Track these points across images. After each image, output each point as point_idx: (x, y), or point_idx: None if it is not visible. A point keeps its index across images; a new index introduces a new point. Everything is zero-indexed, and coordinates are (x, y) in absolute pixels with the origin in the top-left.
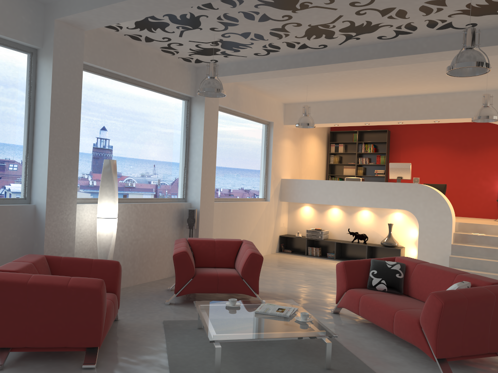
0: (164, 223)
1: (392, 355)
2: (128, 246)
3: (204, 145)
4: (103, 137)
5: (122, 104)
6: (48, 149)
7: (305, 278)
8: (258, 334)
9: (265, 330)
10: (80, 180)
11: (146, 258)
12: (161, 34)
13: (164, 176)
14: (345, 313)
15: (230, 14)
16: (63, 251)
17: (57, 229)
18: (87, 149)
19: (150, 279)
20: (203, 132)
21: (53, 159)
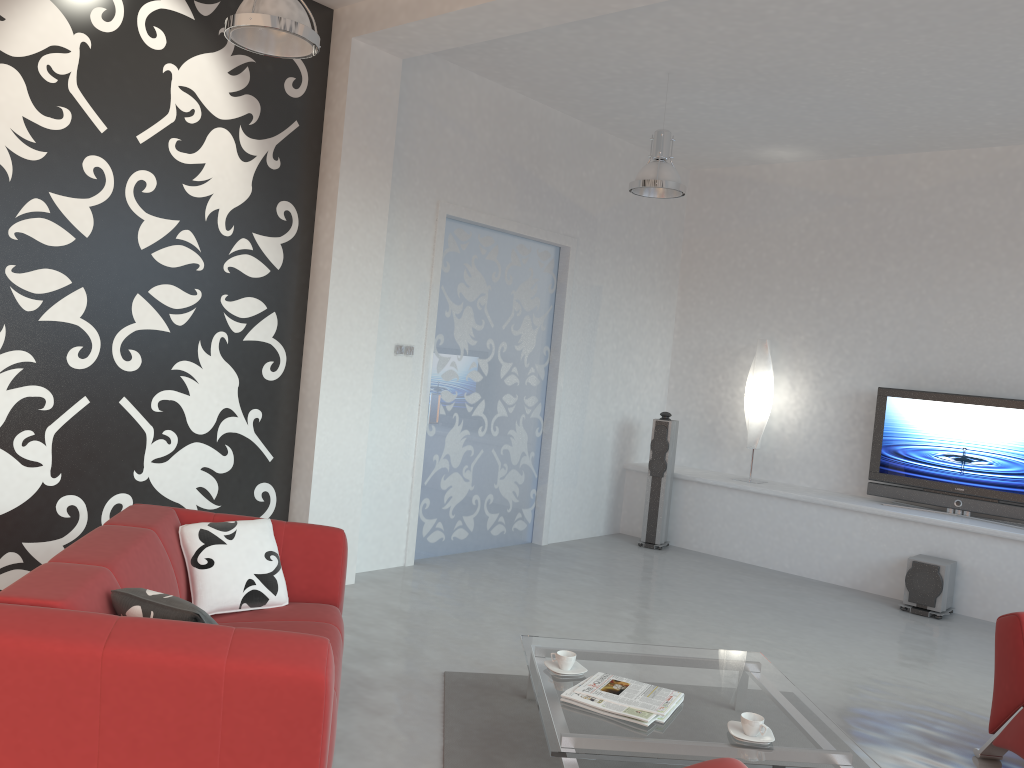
0: None
1: (355, 710)
2: None
3: None
4: None
5: None
6: None
7: None
8: (673, 652)
9: (659, 659)
10: None
11: None
12: None
13: None
14: None
15: None
16: None
17: None
18: None
19: None
20: None
21: None
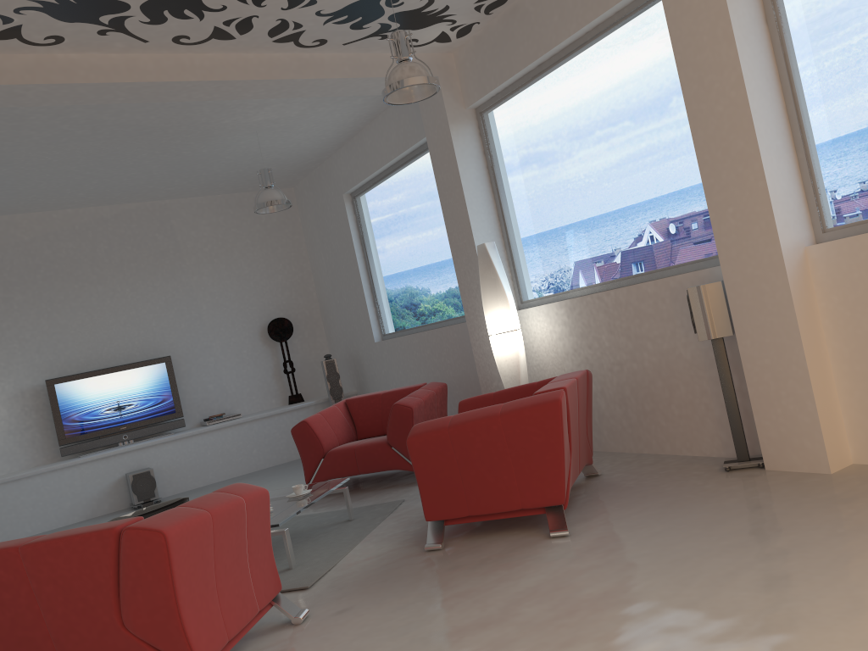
0: (672, 326)
1: None
2: (607, 376)
3: (687, 97)
4: (542, 189)
5: (552, 114)
6: (451, 252)
7: (765, 605)
8: None
9: None
10: (533, 270)
11: (650, 403)
12: (447, 0)
13: (672, 211)
14: (286, 633)
15: (281, 6)
16: (494, 379)
17: (482, 351)
18: (528, 221)
19: (672, 451)
20: (676, 64)
21: (457, 262)
